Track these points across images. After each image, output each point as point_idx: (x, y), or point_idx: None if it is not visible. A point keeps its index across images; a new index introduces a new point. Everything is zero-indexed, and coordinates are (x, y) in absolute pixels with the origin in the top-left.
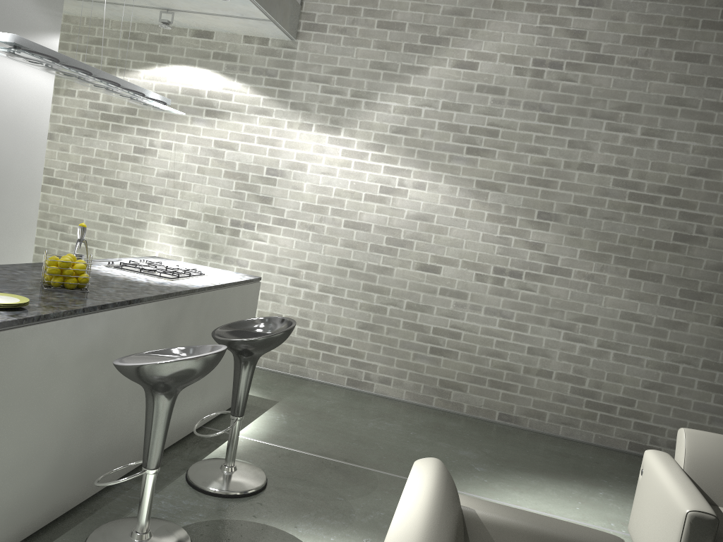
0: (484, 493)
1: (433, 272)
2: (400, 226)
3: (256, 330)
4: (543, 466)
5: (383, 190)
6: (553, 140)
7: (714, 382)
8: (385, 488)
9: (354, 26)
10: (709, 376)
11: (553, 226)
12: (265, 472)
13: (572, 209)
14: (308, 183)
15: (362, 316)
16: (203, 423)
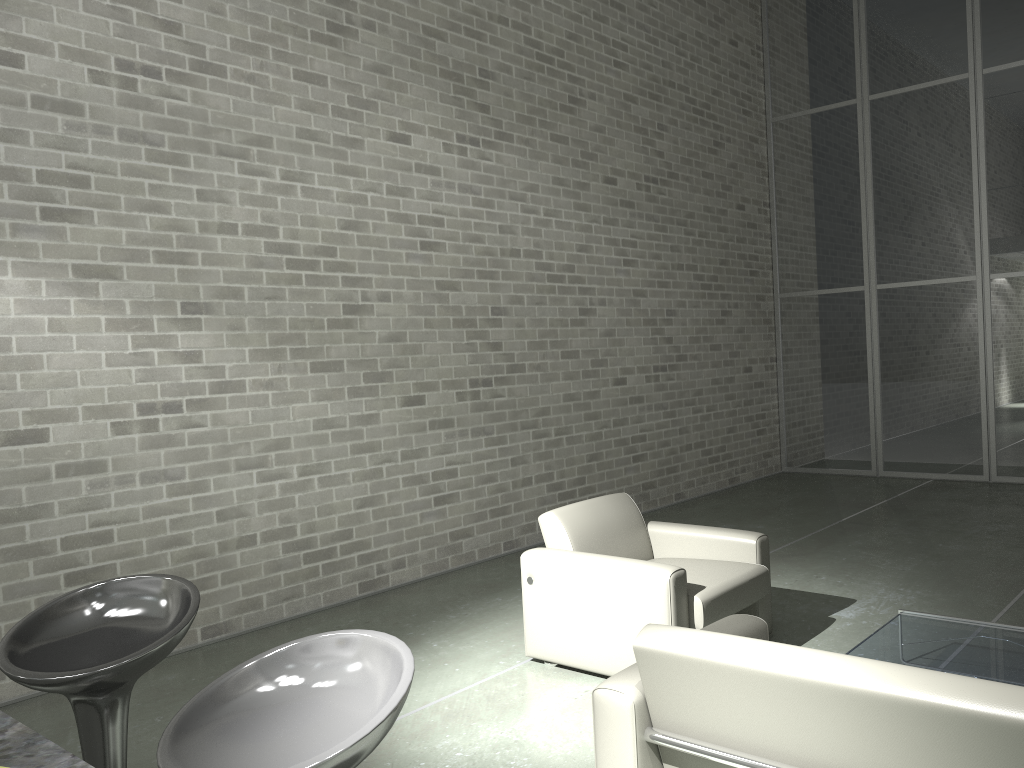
0: None
1: (35, 442)
2: None
3: (60, 634)
4: None
5: None
6: (177, 191)
7: (415, 473)
8: None
9: None
10: (410, 468)
11: (208, 322)
12: None
13: (225, 293)
14: None
15: None
16: None
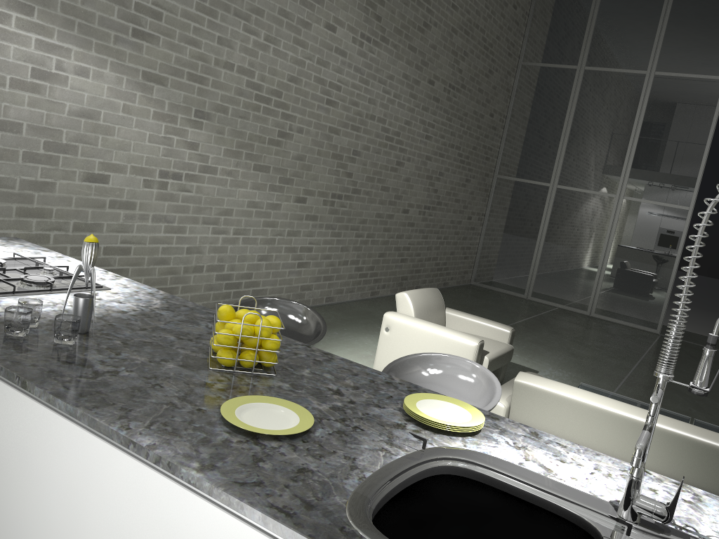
0: None
1: (101, 183)
2: (61, 126)
3: None
4: None
5: (36, 75)
6: (207, 34)
7: (292, 245)
8: None
9: None
10: (290, 241)
11: (206, 125)
12: None
13: (219, 108)
14: None
15: None
16: None
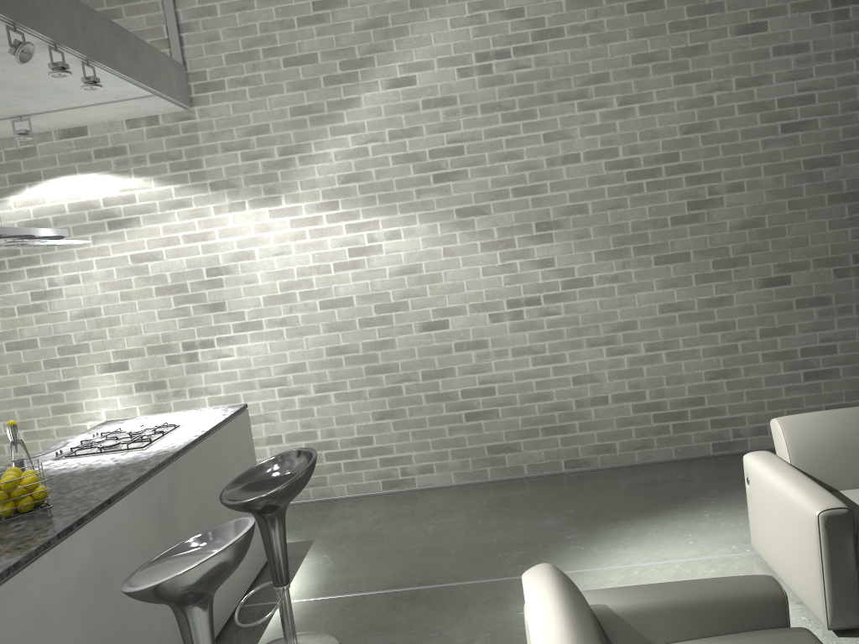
0: (587, 564)
1: (440, 329)
2: (386, 288)
3: (270, 475)
4: (635, 507)
5: (353, 253)
6: (527, 139)
7: (778, 349)
8: (478, 600)
9: (256, 73)
10: (771, 344)
11: (557, 235)
12: (335, 636)
13: (571, 210)
14: (262, 271)
15: (376, 405)
16: (237, 602)
